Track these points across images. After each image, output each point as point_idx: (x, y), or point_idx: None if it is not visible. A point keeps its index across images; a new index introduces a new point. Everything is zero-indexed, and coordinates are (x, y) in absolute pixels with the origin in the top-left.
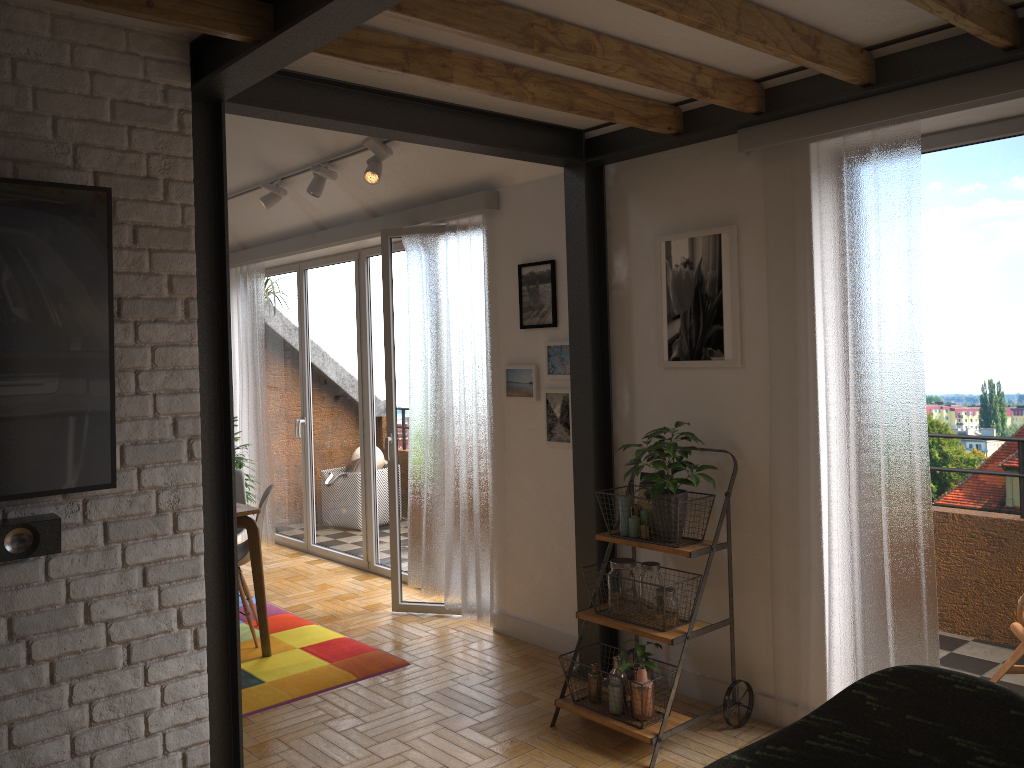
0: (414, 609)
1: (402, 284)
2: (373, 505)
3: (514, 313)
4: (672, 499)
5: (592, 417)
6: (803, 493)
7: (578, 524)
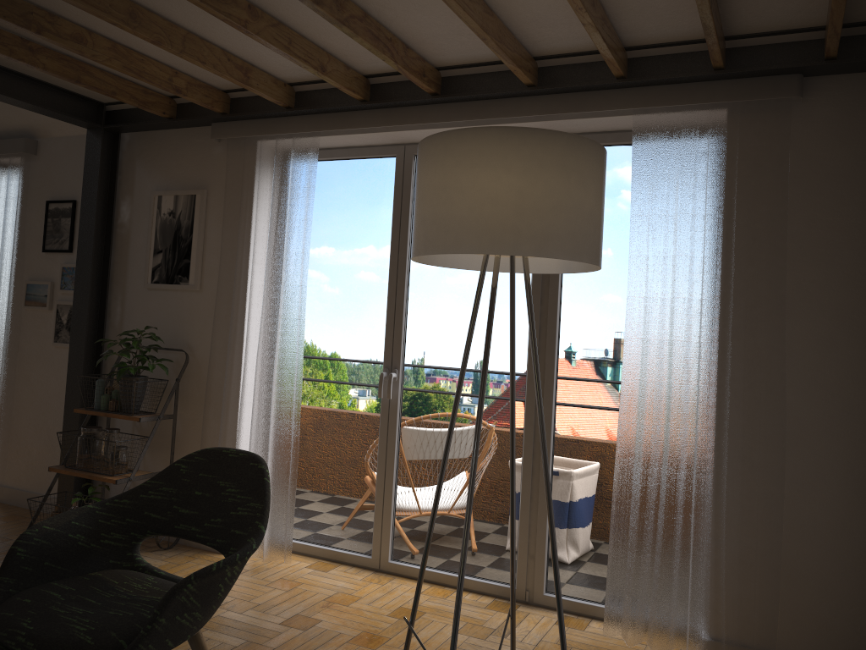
0: None
1: None
2: None
3: (39, 239)
4: (134, 381)
5: (87, 322)
6: (227, 379)
7: (67, 405)
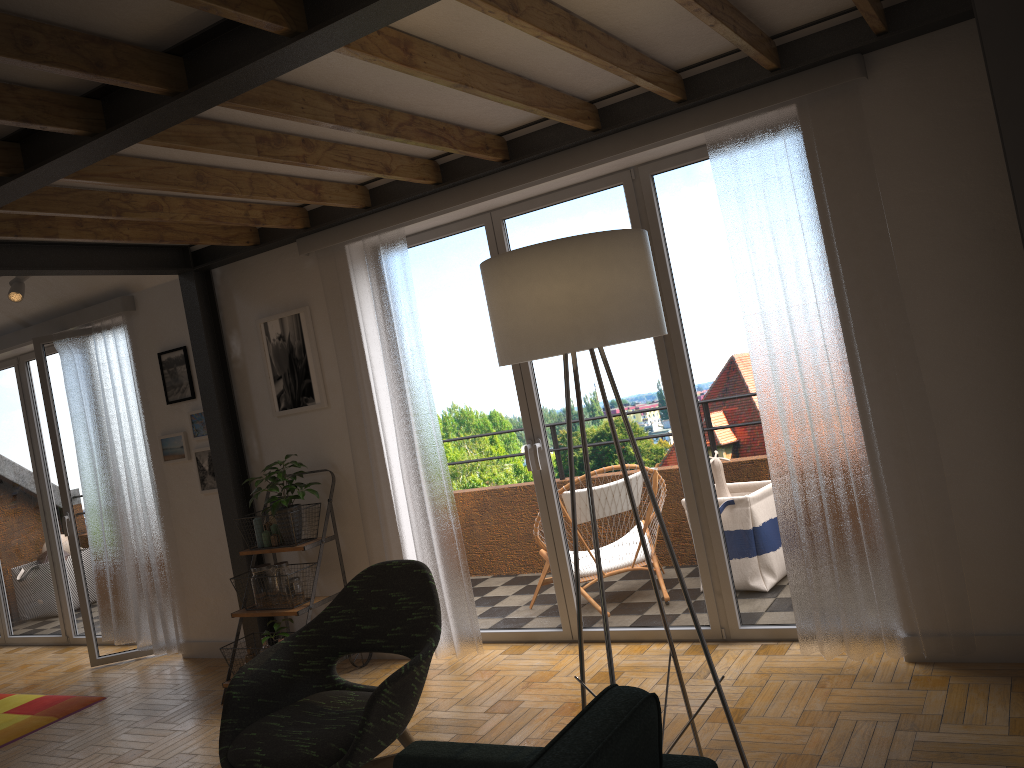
0: (112, 660)
1: (60, 382)
2: (65, 583)
3: (161, 392)
4: (288, 511)
5: (229, 464)
6: (377, 488)
7: (231, 549)
